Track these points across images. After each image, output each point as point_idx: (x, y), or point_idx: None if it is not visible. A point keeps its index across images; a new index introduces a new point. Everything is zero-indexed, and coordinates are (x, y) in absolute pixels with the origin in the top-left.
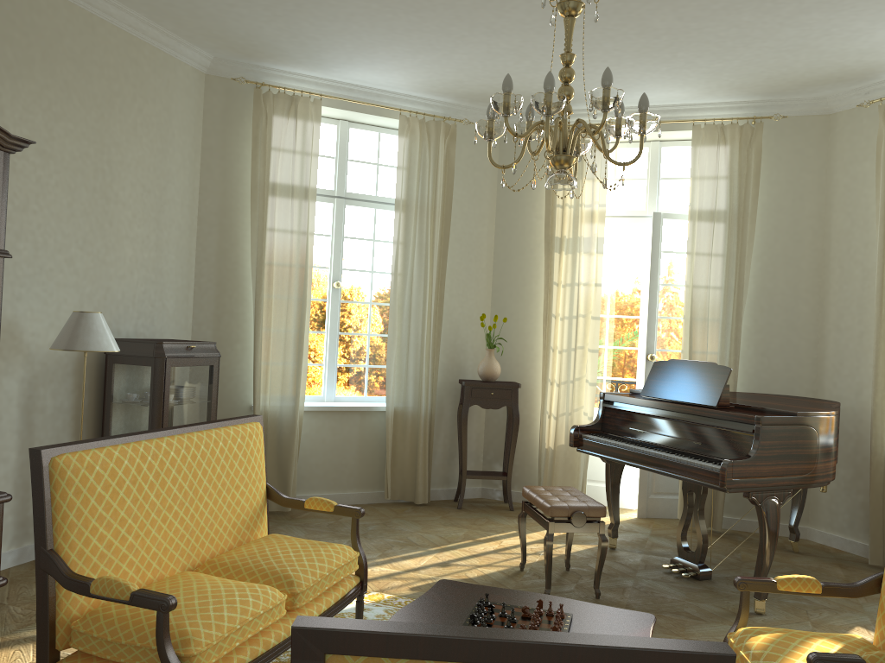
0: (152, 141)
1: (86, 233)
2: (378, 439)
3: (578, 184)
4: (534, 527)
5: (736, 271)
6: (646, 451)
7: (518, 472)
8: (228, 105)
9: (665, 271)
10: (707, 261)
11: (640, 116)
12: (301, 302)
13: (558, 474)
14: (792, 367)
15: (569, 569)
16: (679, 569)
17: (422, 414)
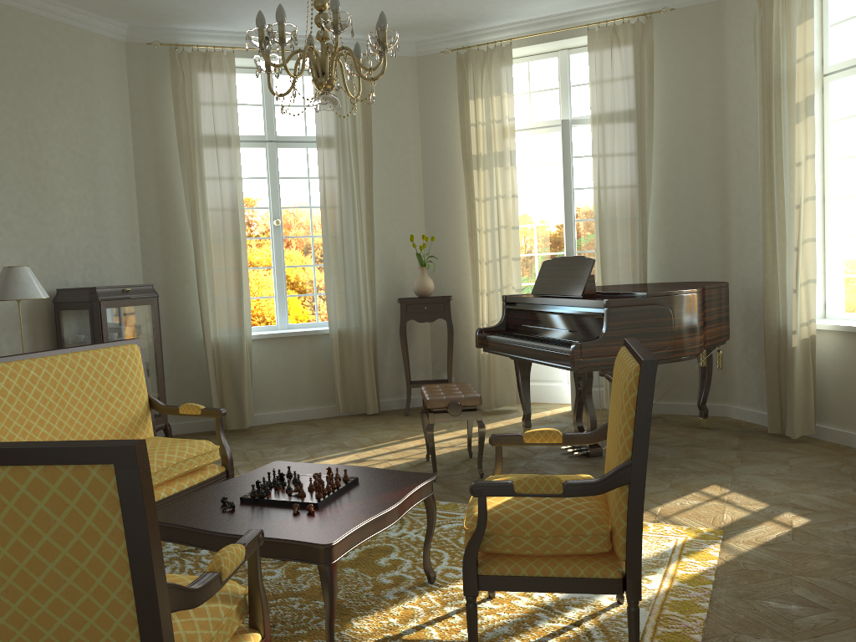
0: (77, 110)
1: (21, 199)
2: (329, 359)
3: (488, 101)
4: (466, 425)
5: (639, 168)
6: (527, 344)
7: (463, 379)
8: (150, 69)
9: (578, 176)
10: (611, 161)
11: (376, 33)
12: (235, 241)
13: (496, 377)
14: (702, 254)
15: (473, 456)
16: (574, 449)
17: (363, 333)
